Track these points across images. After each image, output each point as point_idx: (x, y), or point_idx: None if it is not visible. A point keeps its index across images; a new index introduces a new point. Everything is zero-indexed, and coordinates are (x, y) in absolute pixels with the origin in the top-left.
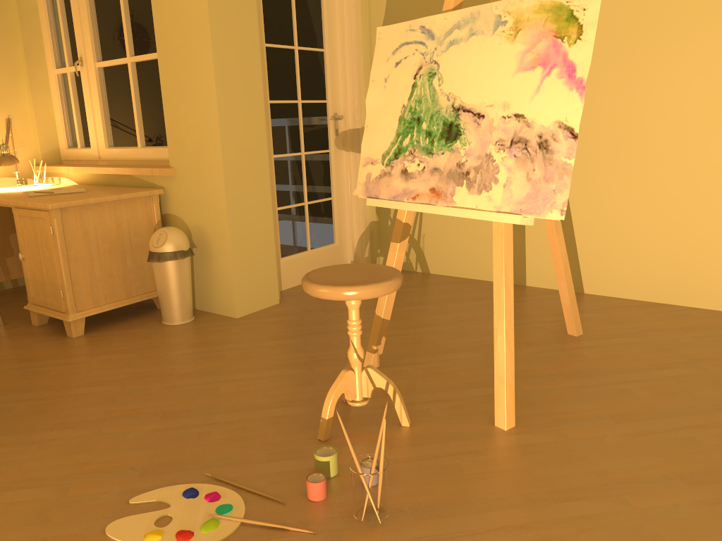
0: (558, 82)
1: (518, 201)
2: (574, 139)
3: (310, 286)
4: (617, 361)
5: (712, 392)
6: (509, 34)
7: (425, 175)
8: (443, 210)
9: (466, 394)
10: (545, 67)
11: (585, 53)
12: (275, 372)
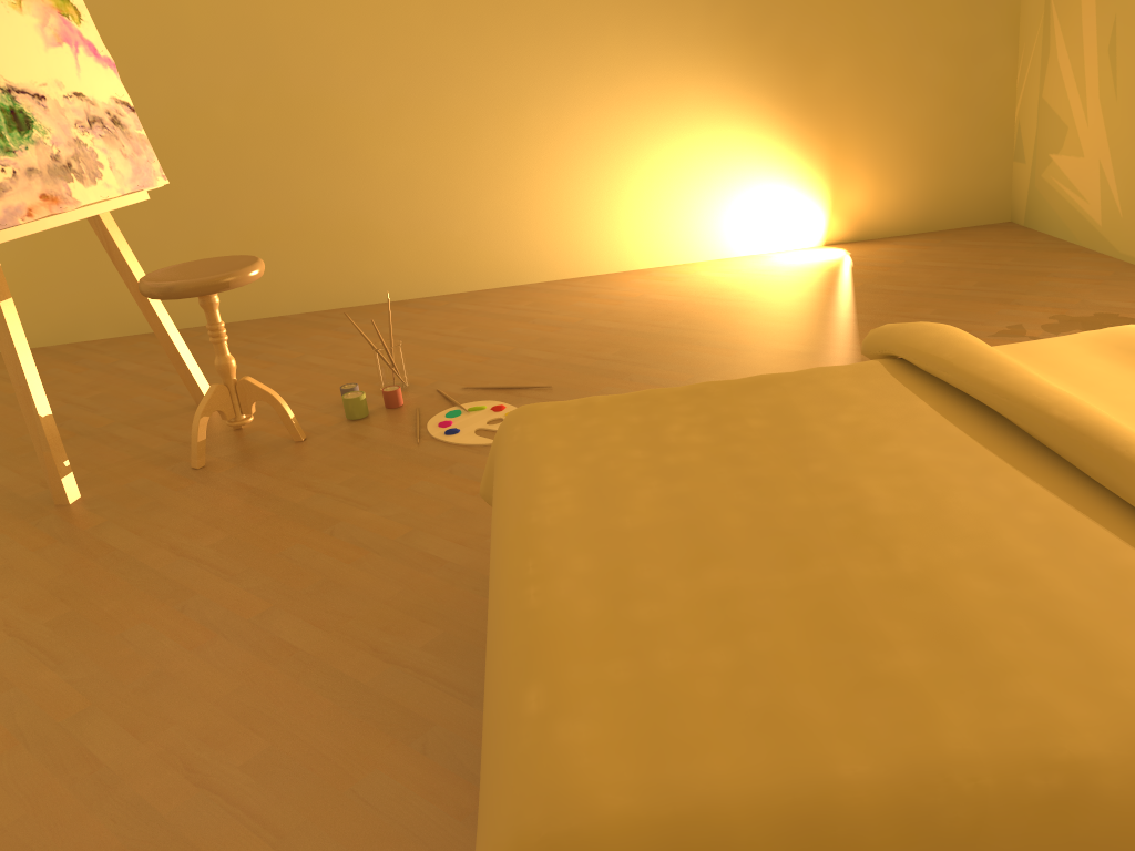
0: (90, 60)
1: (131, 179)
2: (134, 112)
3: (256, 267)
4: (3, 417)
5: (84, 379)
6: (12, 2)
7: (22, 182)
8: (80, 214)
9: (140, 435)
10: (71, 45)
11: (94, 34)
12: (126, 540)
